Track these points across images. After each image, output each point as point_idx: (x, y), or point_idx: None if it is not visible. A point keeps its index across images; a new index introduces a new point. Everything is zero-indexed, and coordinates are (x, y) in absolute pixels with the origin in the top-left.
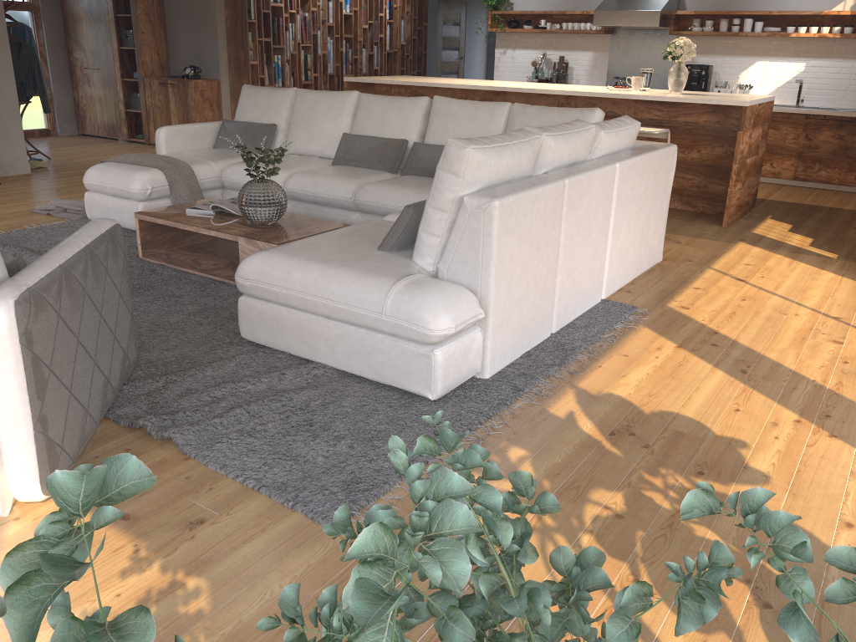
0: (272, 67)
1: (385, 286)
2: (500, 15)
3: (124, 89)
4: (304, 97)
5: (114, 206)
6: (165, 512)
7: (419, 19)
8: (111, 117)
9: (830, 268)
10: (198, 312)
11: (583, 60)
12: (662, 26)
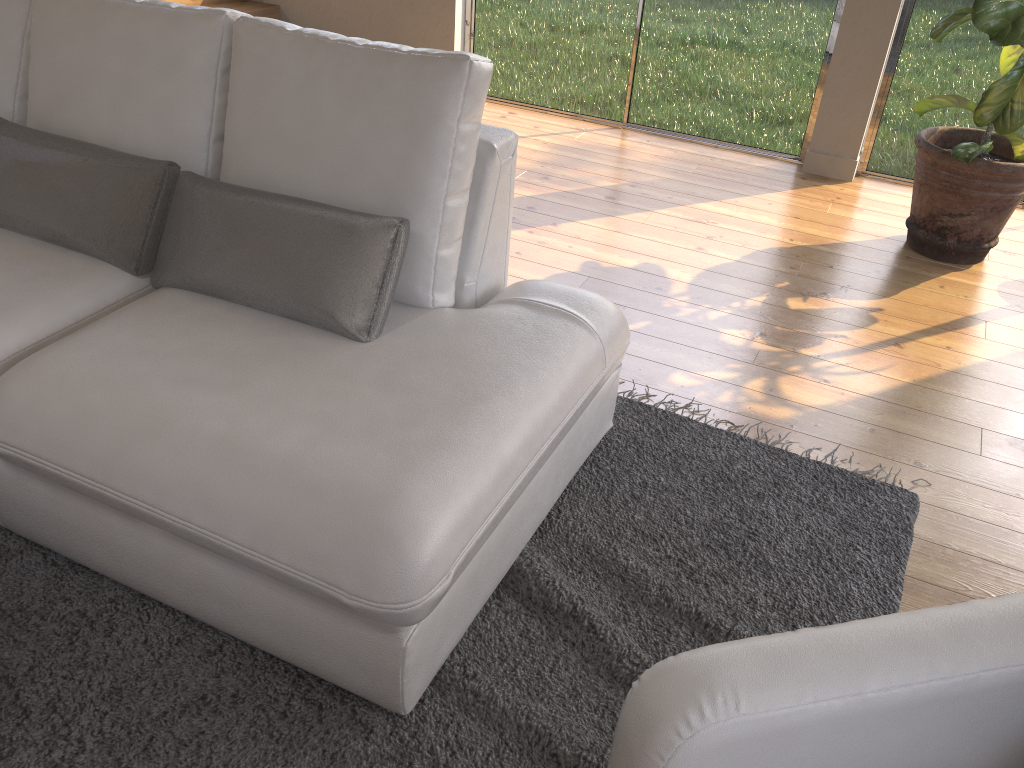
0: None
1: (580, 332)
2: None
3: None
4: None
5: None
6: None
7: None
8: None
9: None
10: None
11: None
12: None
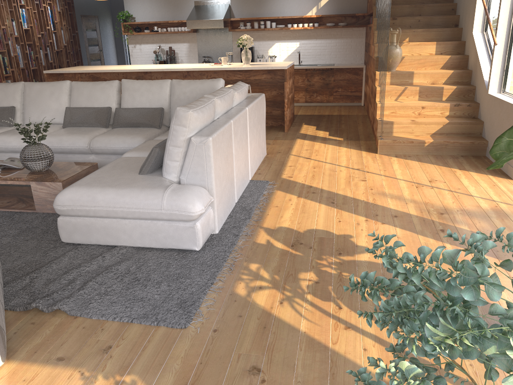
0: None
1: (159, 193)
2: (128, 24)
3: None
4: (32, 87)
5: None
6: (84, 349)
7: (72, 29)
8: None
9: (343, 145)
10: (19, 233)
11: (183, 48)
12: (225, 27)
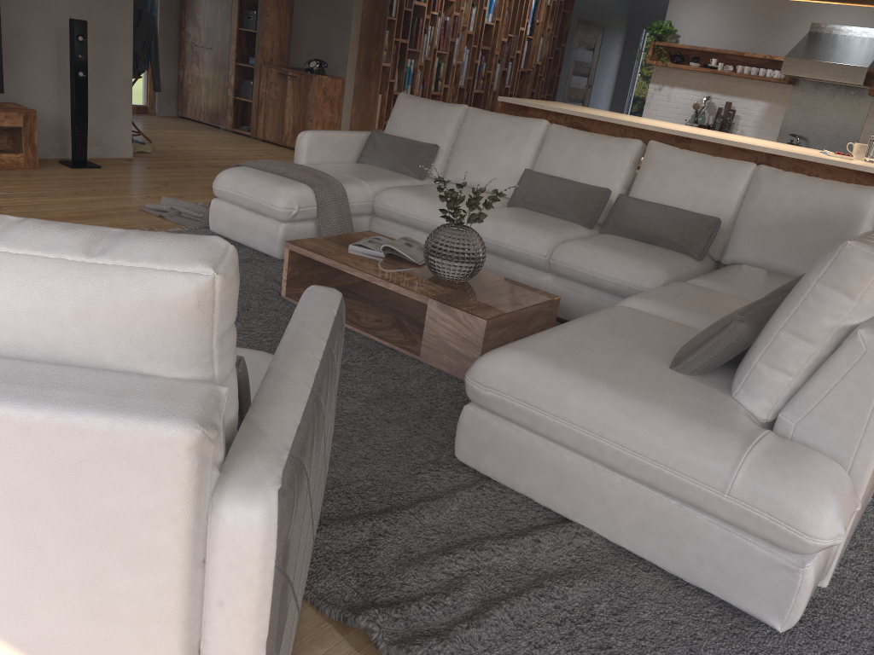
0: (403, 71)
1: (730, 448)
2: (662, 47)
3: (236, 74)
4: (478, 118)
5: (248, 222)
6: None
7: (557, 39)
8: (217, 103)
9: None
10: (378, 398)
11: (754, 110)
12: (865, 84)
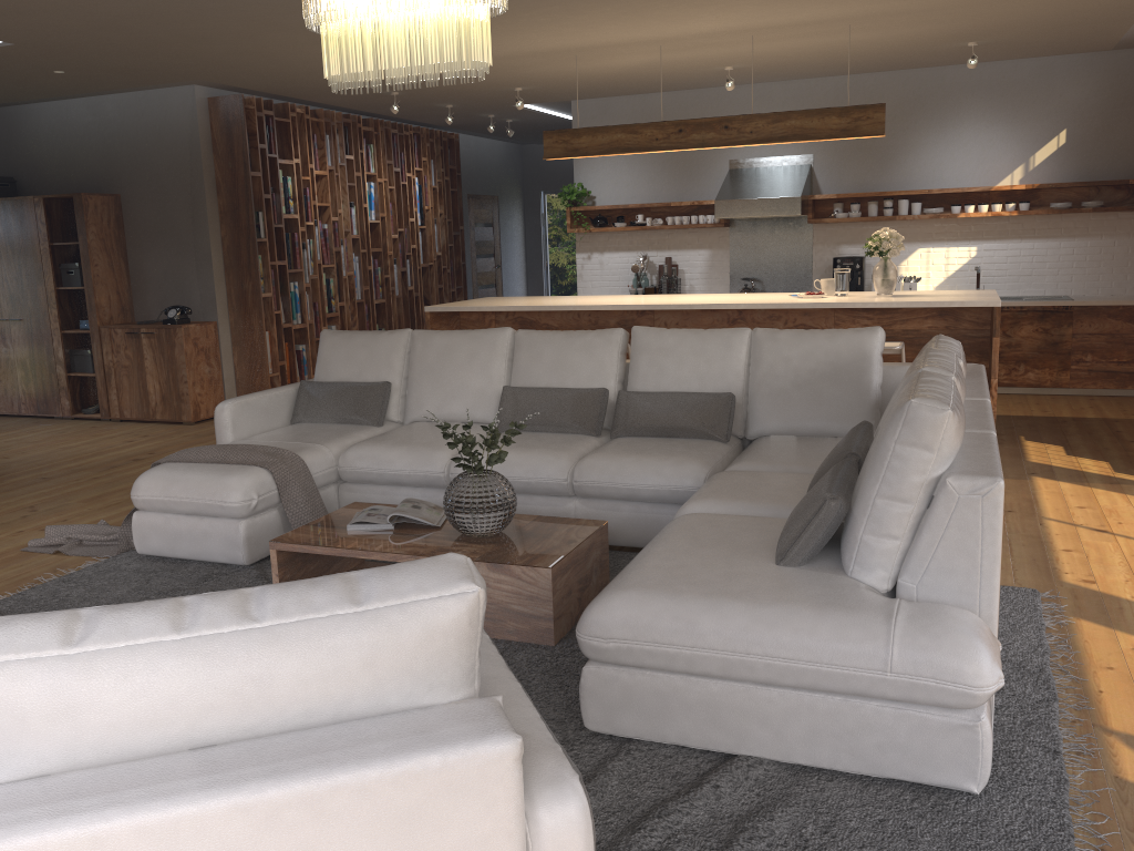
0: (288, 298)
1: (876, 626)
2: (579, 211)
3: (64, 344)
4: (429, 341)
5: (192, 530)
6: None
7: (452, 222)
8: (43, 386)
9: None
10: None
11: (697, 260)
12: (803, 214)
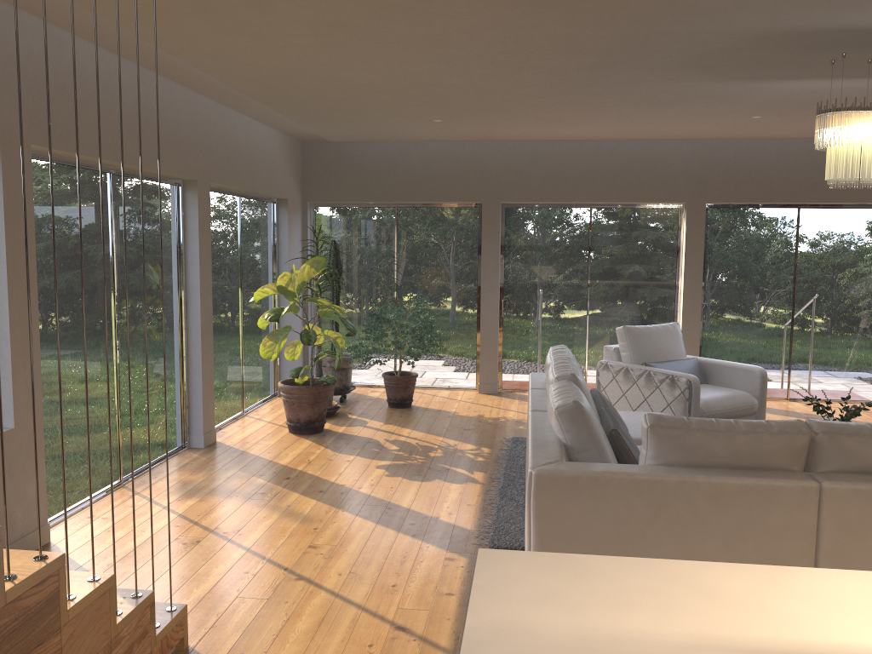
0: None
1: None
2: None
3: None
4: None
5: None
6: None
7: None
8: None
9: None
10: None
11: None
12: None
